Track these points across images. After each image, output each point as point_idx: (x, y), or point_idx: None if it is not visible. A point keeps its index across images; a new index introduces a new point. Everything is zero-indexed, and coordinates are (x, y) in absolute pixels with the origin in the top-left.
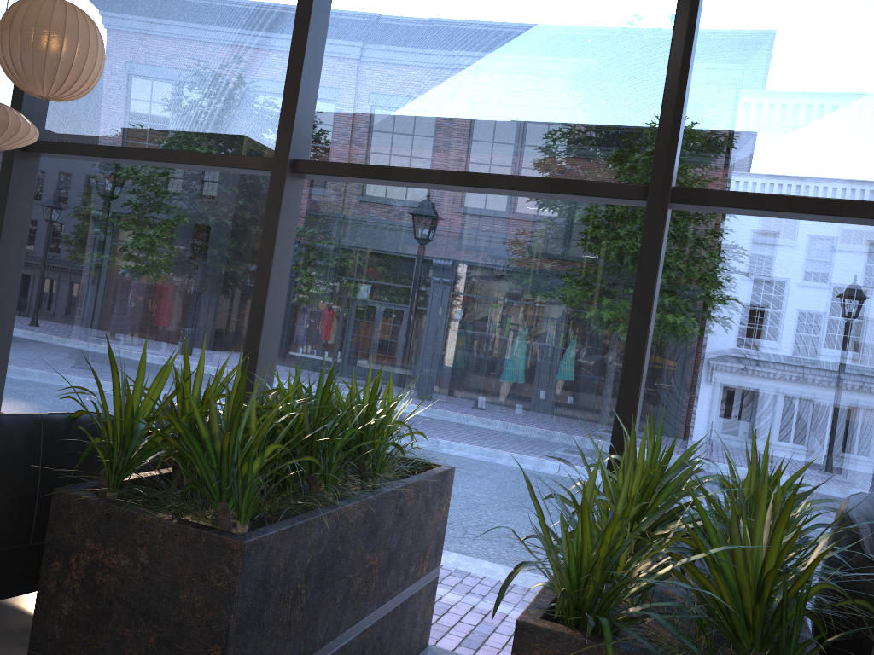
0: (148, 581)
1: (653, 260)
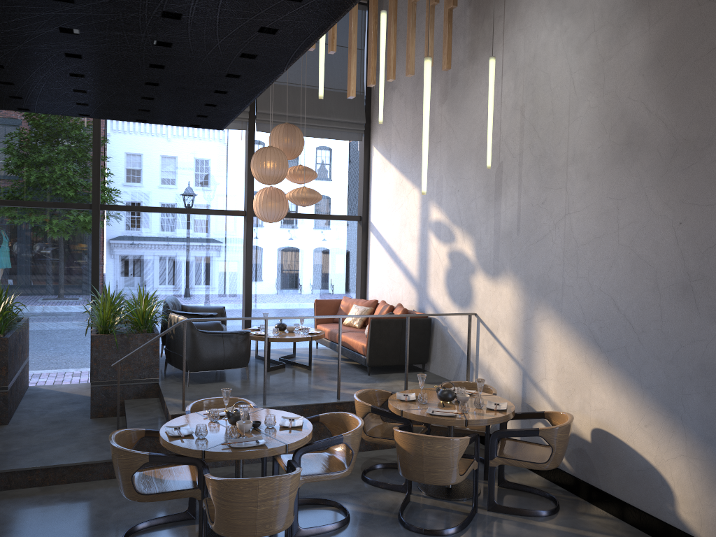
0: None
1: (97, 231)
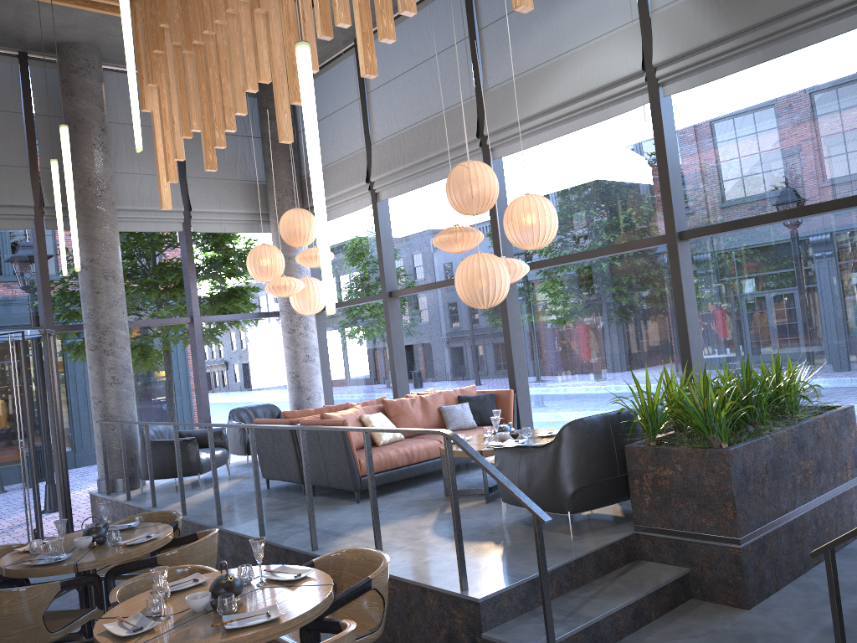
0: (684, 478)
1: None
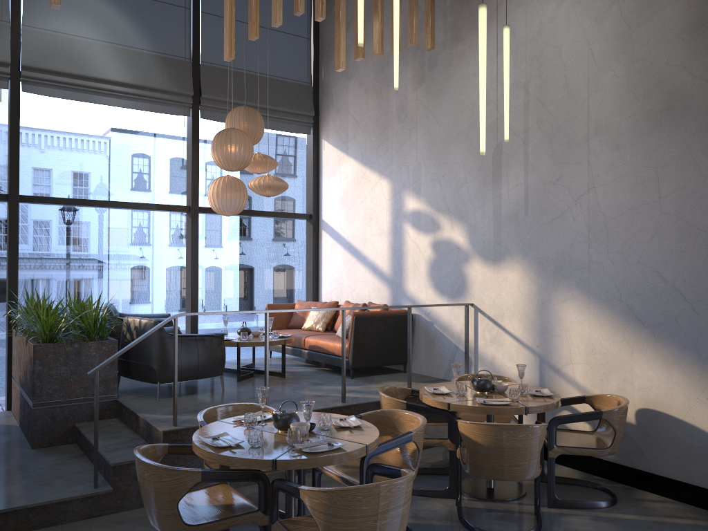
0: None
1: (16, 226)
